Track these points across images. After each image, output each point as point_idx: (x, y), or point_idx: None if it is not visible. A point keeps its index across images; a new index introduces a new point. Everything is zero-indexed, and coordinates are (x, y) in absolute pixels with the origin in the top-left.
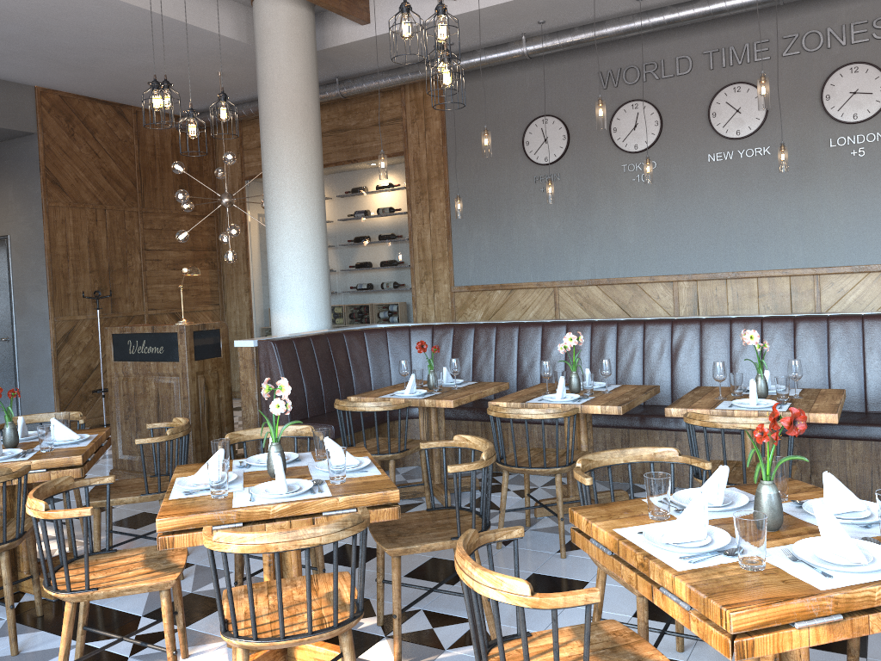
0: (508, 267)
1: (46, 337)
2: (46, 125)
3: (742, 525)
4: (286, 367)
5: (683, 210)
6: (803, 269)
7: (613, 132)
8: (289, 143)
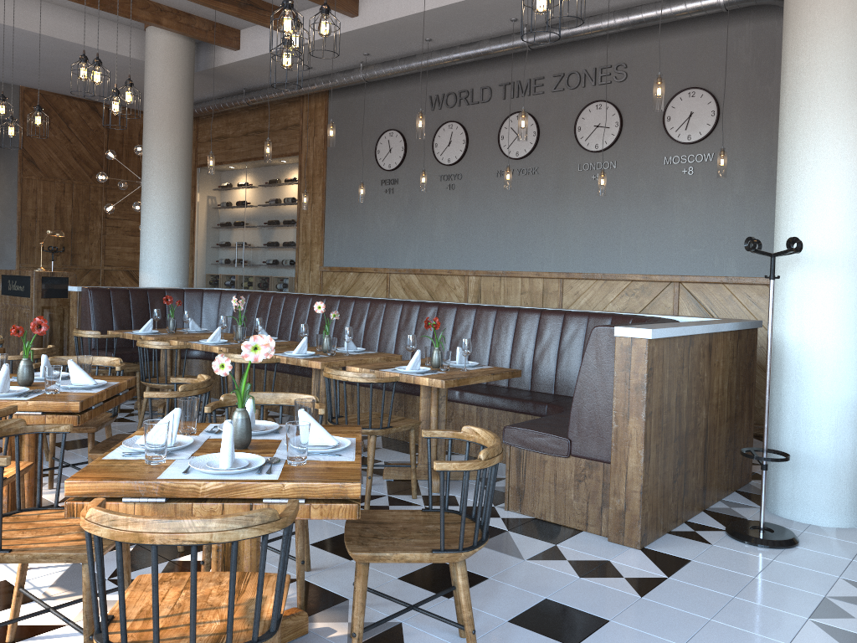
0: (359, 253)
1: None
2: (26, 116)
3: None
4: (97, 309)
5: (477, 216)
6: (550, 273)
7: (434, 146)
8: (158, 141)
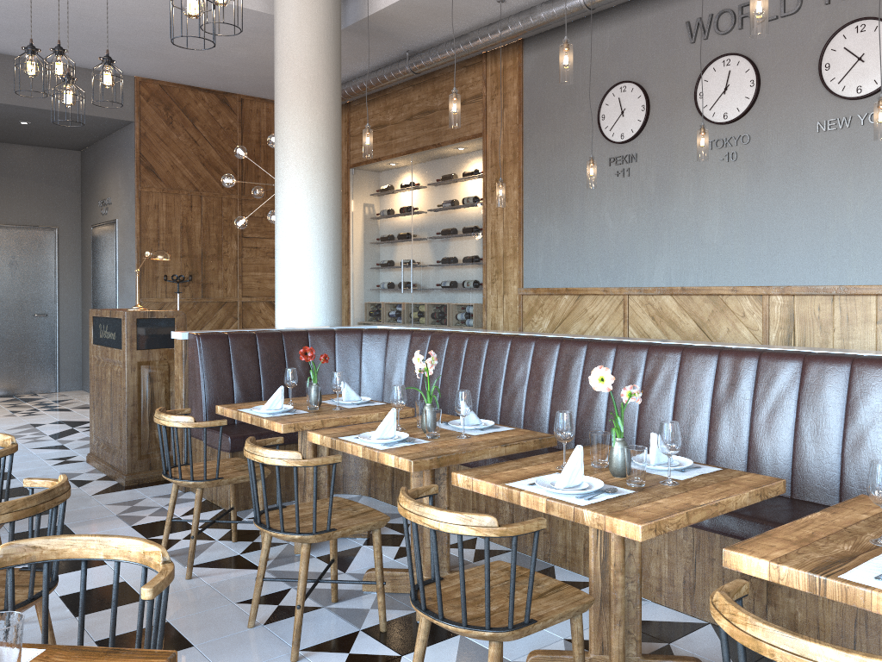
0: (577, 268)
1: None
2: (143, 113)
3: None
4: (209, 365)
5: (781, 199)
6: None
7: (698, 98)
8: (294, 120)
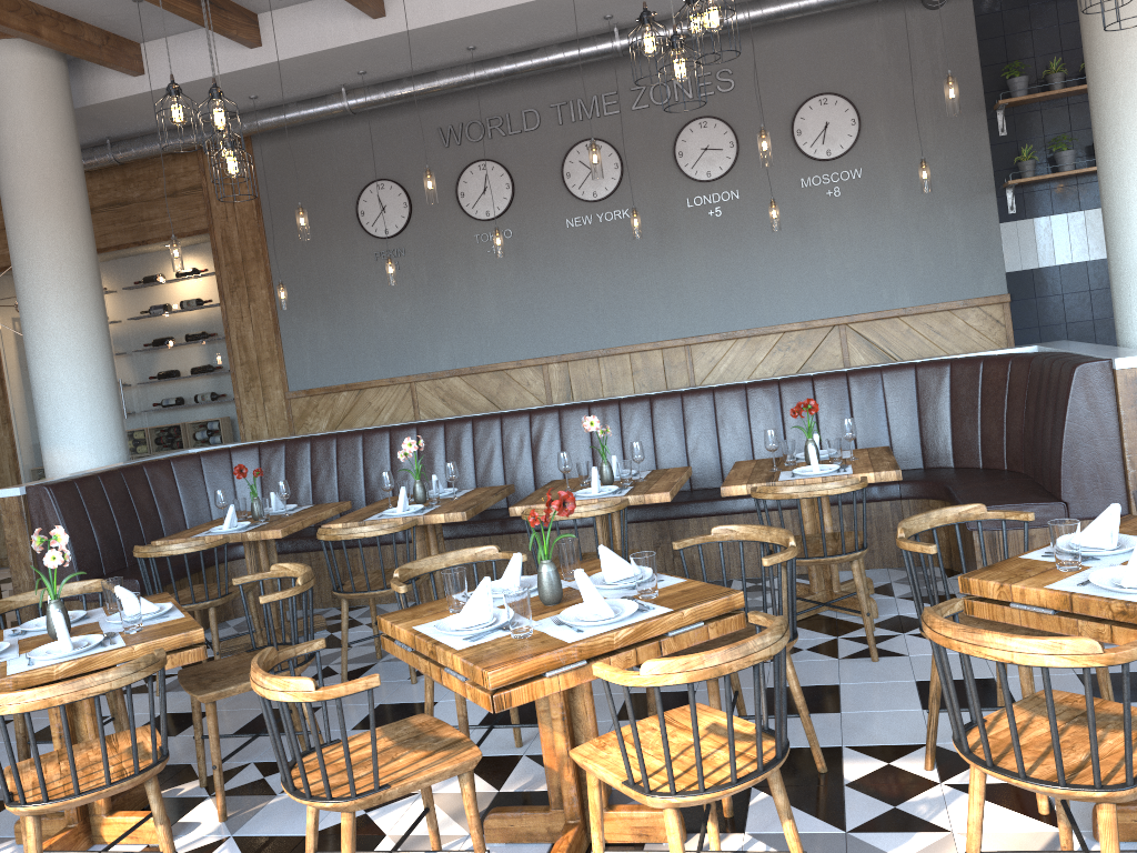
0: (353, 363)
1: None
2: None
3: (508, 600)
4: (68, 516)
5: (546, 283)
6: (674, 340)
7: (460, 197)
8: (47, 230)
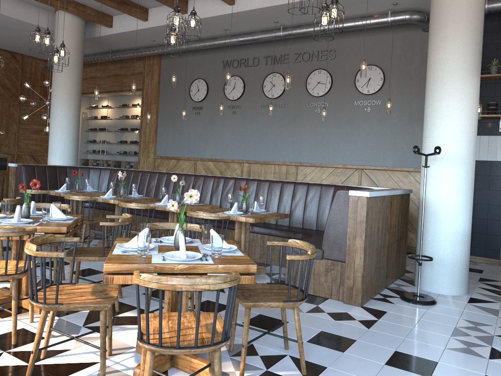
0: (178, 149)
1: None
2: None
3: None
4: (27, 177)
5: (249, 129)
6: (290, 162)
7: (225, 89)
8: (62, 79)
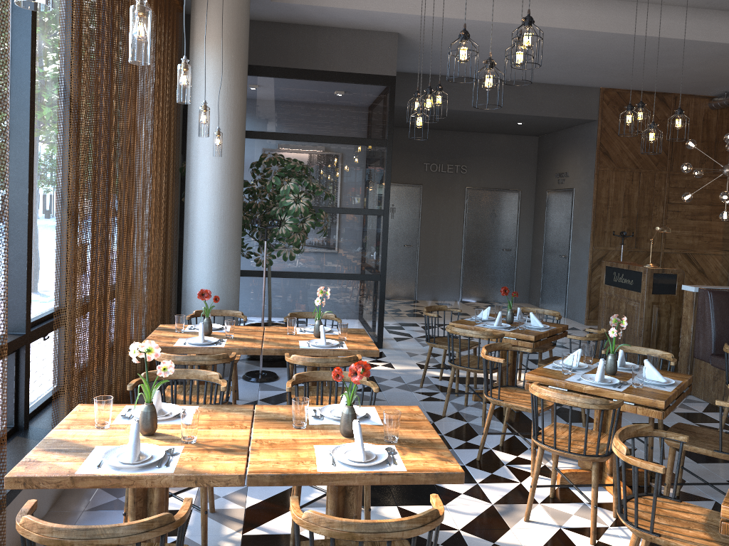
0: None
1: (586, 259)
2: (604, 114)
3: None
4: (716, 312)
5: None
6: None
7: None
8: None
